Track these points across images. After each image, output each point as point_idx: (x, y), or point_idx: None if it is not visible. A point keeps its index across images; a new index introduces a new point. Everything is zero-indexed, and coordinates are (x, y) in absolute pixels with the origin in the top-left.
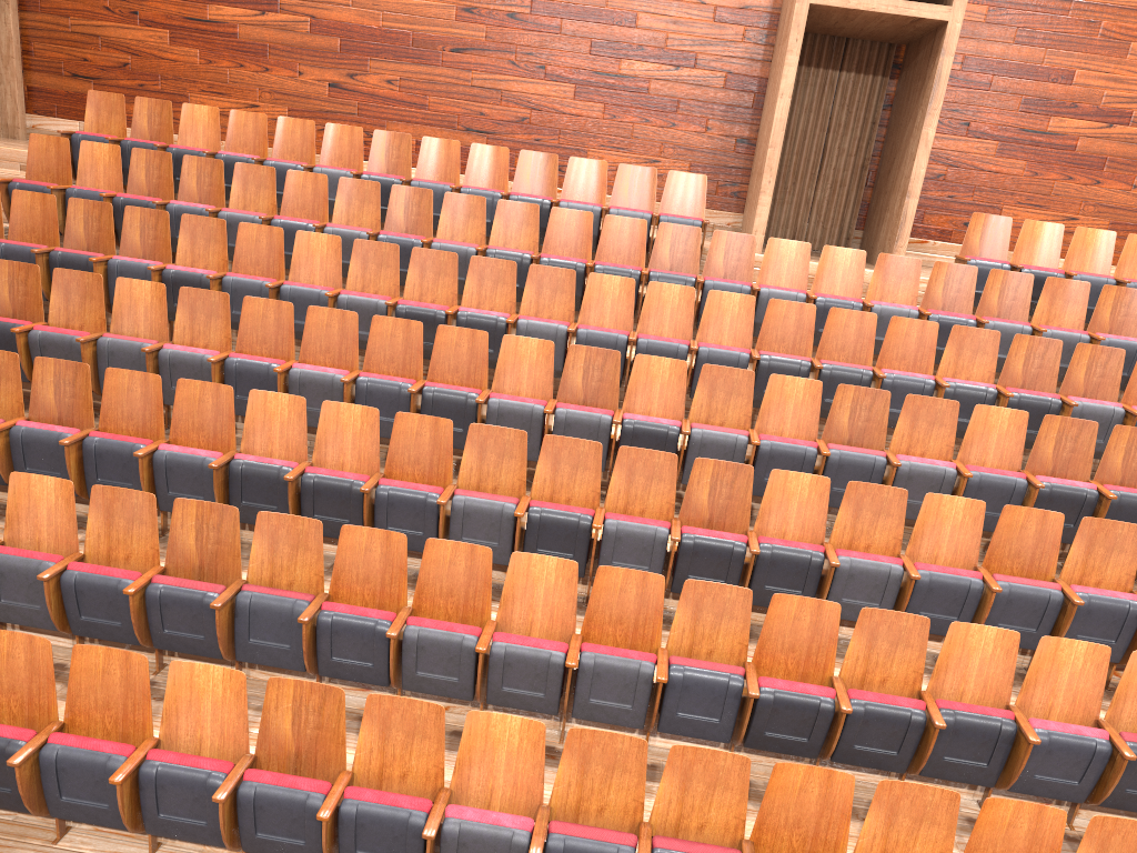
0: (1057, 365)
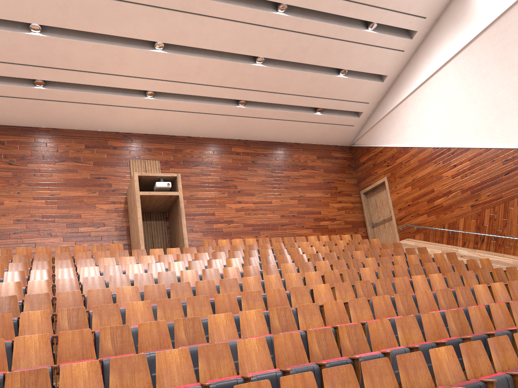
0: (242, 257)
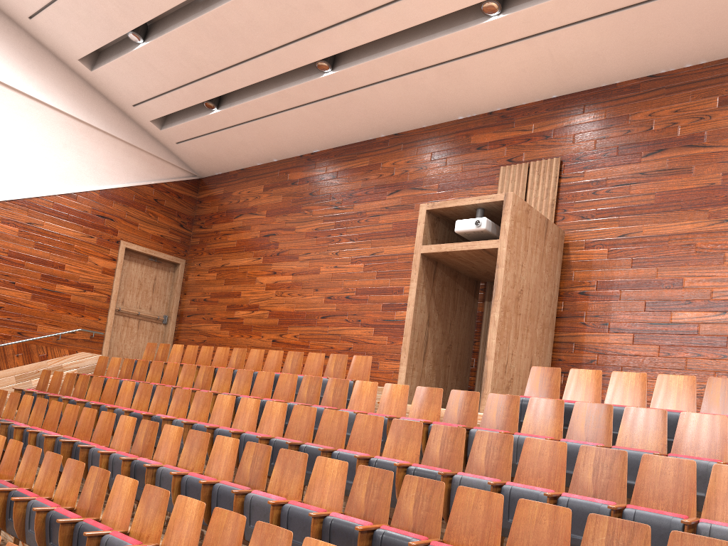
0: (463, 449)
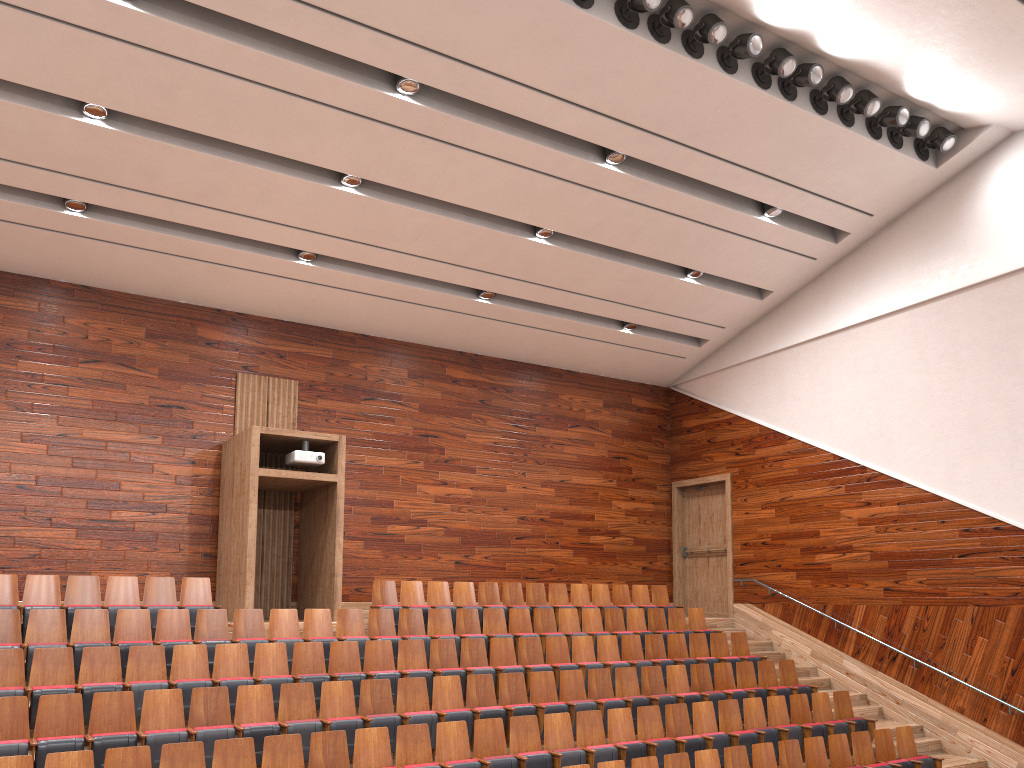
0: (455, 652)
